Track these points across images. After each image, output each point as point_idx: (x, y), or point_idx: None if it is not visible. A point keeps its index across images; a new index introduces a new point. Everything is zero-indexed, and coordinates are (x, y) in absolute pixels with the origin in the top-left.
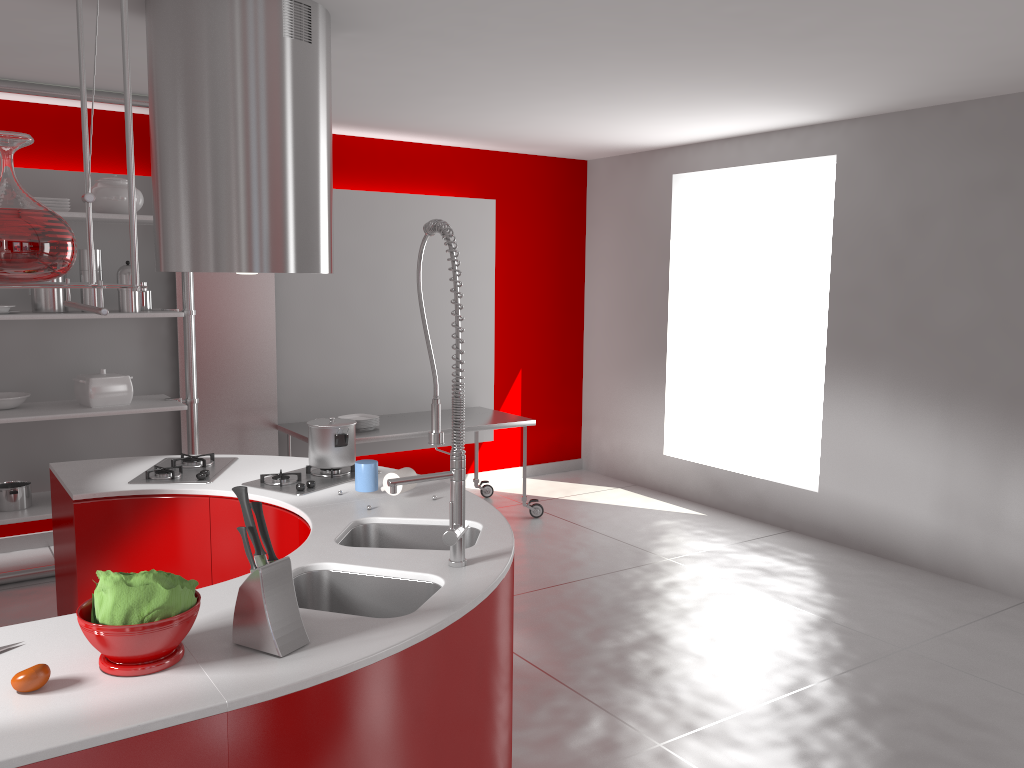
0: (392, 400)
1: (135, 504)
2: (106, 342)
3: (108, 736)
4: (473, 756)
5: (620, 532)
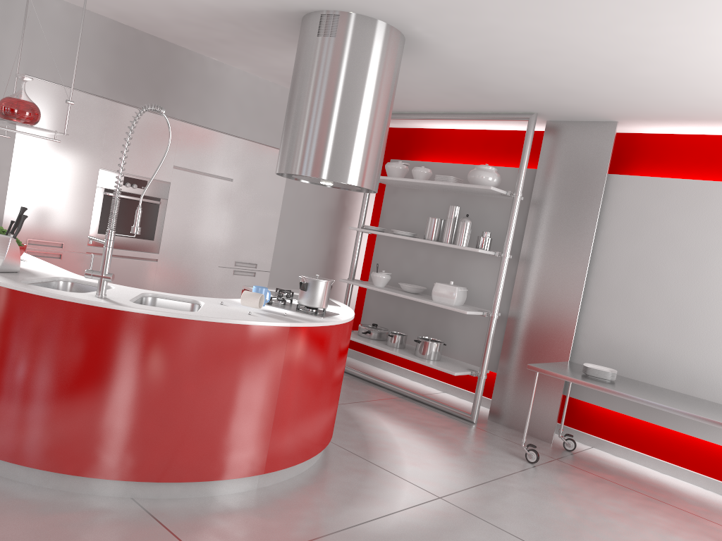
0: (688, 381)
1: None
2: (481, 272)
3: None
4: (22, 378)
5: None
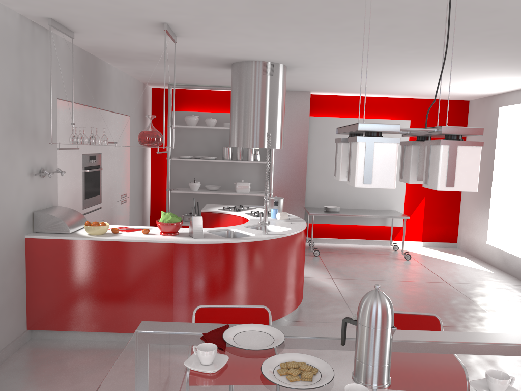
0: (354, 203)
1: (217, 215)
2: (247, 171)
3: (149, 241)
4: (252, 284)
5: (438, 271)
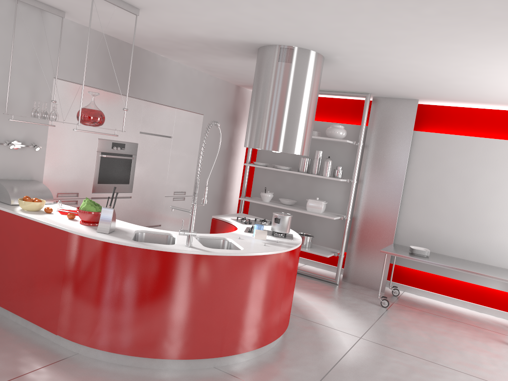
0: (464, 251)
1: (224, 224)
2: (331, 189)
3: (50, 224)
4: (147, 303)
5: None
